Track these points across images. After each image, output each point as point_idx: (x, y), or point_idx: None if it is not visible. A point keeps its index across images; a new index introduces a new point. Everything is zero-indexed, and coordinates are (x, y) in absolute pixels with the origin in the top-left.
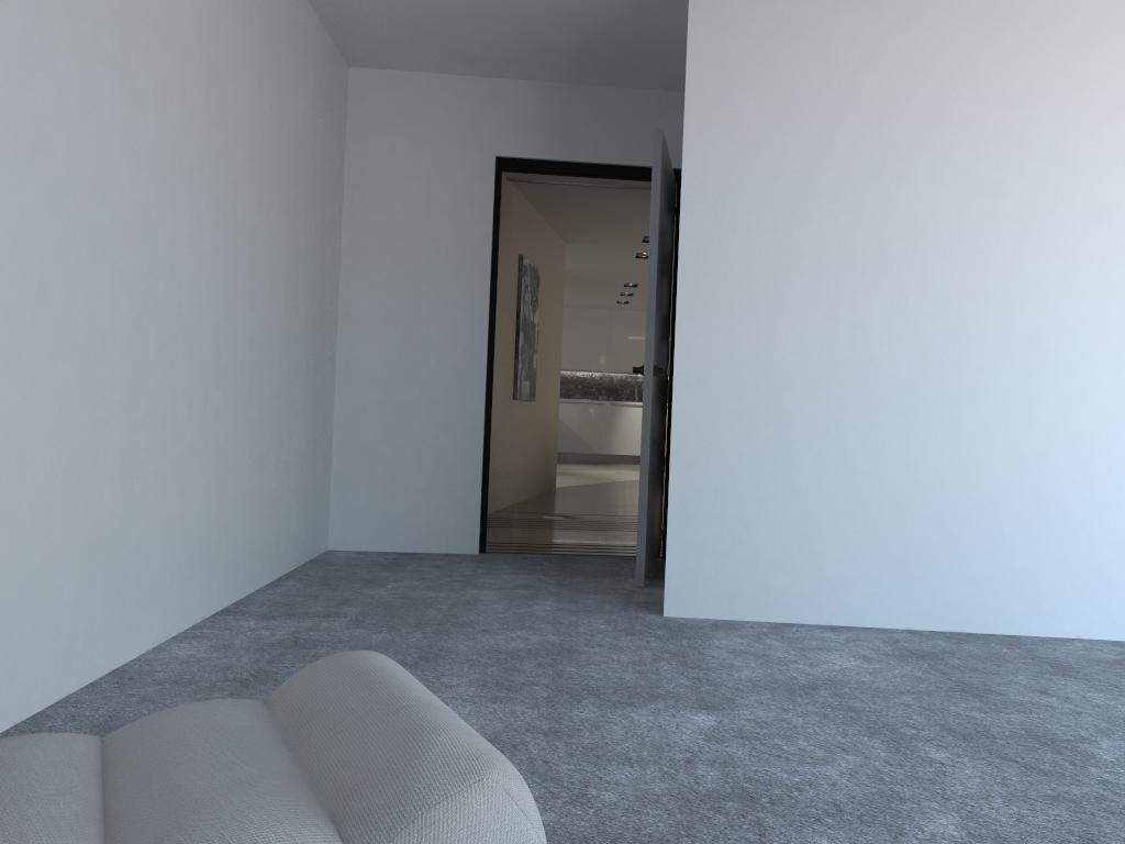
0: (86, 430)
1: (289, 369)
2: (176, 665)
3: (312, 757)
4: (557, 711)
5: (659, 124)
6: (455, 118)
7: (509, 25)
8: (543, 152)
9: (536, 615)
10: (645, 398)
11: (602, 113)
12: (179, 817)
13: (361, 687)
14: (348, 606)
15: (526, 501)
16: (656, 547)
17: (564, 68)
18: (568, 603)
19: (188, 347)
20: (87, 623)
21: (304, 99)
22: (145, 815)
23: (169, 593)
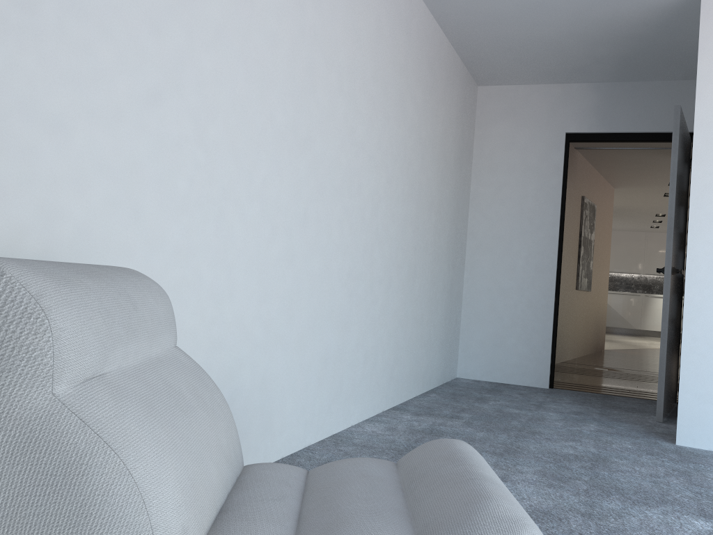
0: (324, 296)
1: (437, 266)
2: (365, 436)
3: (414, 503)
4: (592, 500)
5: (679, 103)
6: (540, 111)
7: (575, 49)
8: (596, 127)
9: (583, 433)
10: (665, 290)
11: (638, 99)
12: (333, 525)
13: (449, 462)
14: (464, 412)
15: (583, 357)
16: (672, 395)
17: (611, 72)
18: (606, 427)
19: (380, 252)
20: (320, 405)
21: (451, 107)
22: (317, 521)
23: (365, 394)
